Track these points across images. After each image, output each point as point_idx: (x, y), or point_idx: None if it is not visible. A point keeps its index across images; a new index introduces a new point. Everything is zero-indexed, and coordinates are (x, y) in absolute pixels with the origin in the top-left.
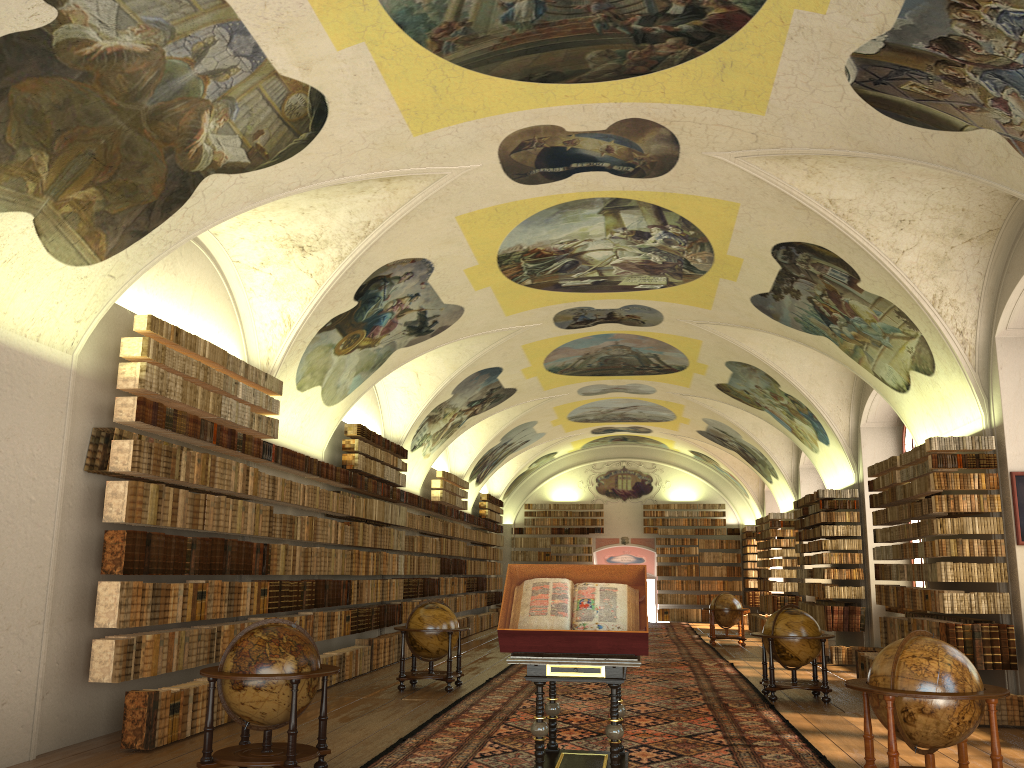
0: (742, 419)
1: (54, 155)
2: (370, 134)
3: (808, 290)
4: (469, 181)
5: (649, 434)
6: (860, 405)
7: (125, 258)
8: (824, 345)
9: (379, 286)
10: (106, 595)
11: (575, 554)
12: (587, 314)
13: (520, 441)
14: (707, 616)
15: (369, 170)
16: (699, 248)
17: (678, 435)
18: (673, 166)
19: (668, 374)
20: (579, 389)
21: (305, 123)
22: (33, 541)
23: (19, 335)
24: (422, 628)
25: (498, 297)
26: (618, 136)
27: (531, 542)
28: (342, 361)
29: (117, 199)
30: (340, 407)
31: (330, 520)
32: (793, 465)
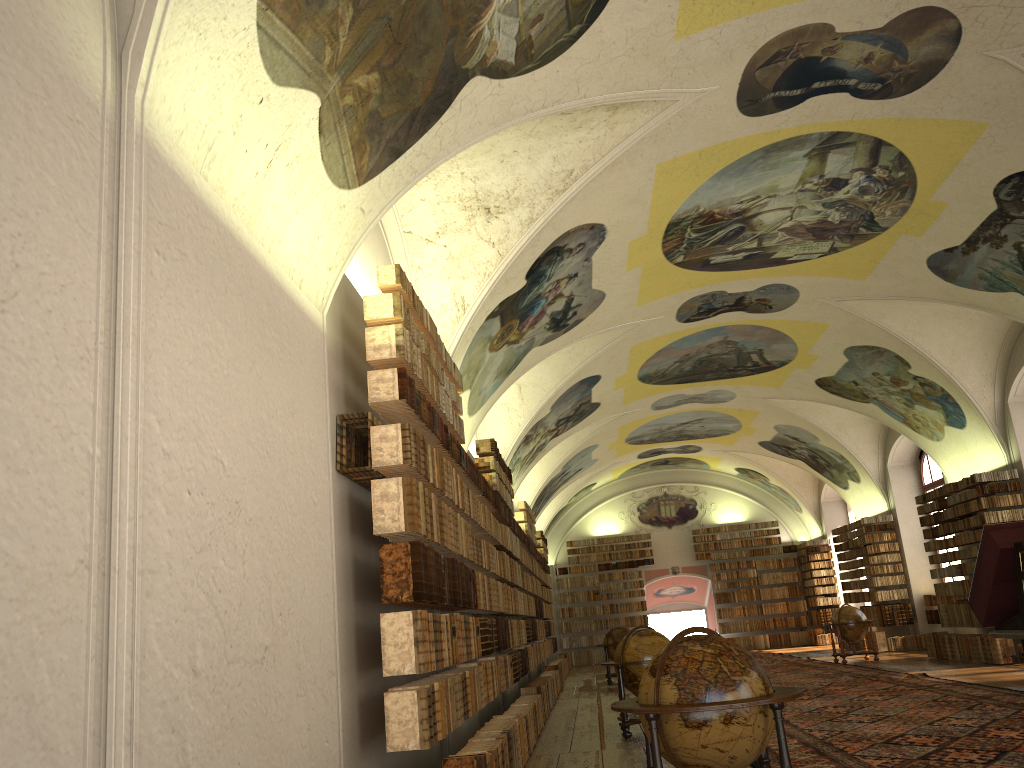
0: (825, 420)
1: (358, 11)
2: (635, 33)
3: (1021, 233)
4: (695, 111)
5: (696, 453)
6: (1006, 378)
7: (377, 187)
8: (1008, 303)
9: (550, 261)
10: (394, 631)
11: (624, 590)
12: (715, 301)
13: (575, 469)
14: (776, 641)
15: (610, 90)
16: (897, 195)
17: (731, 450)
18: (932, 77)
19: (762, 374)
20: (654, 402)
21: (584, 9)
22: (320, 559)
23: (287, 276)
24: (643, 659)
25: (641, 280)
26: (891, 37)
27: (578, 581)
28: (491, 360)
29: (391, 96)
30: (476, 419)
31: (493, 547)
32: (880, 465)
